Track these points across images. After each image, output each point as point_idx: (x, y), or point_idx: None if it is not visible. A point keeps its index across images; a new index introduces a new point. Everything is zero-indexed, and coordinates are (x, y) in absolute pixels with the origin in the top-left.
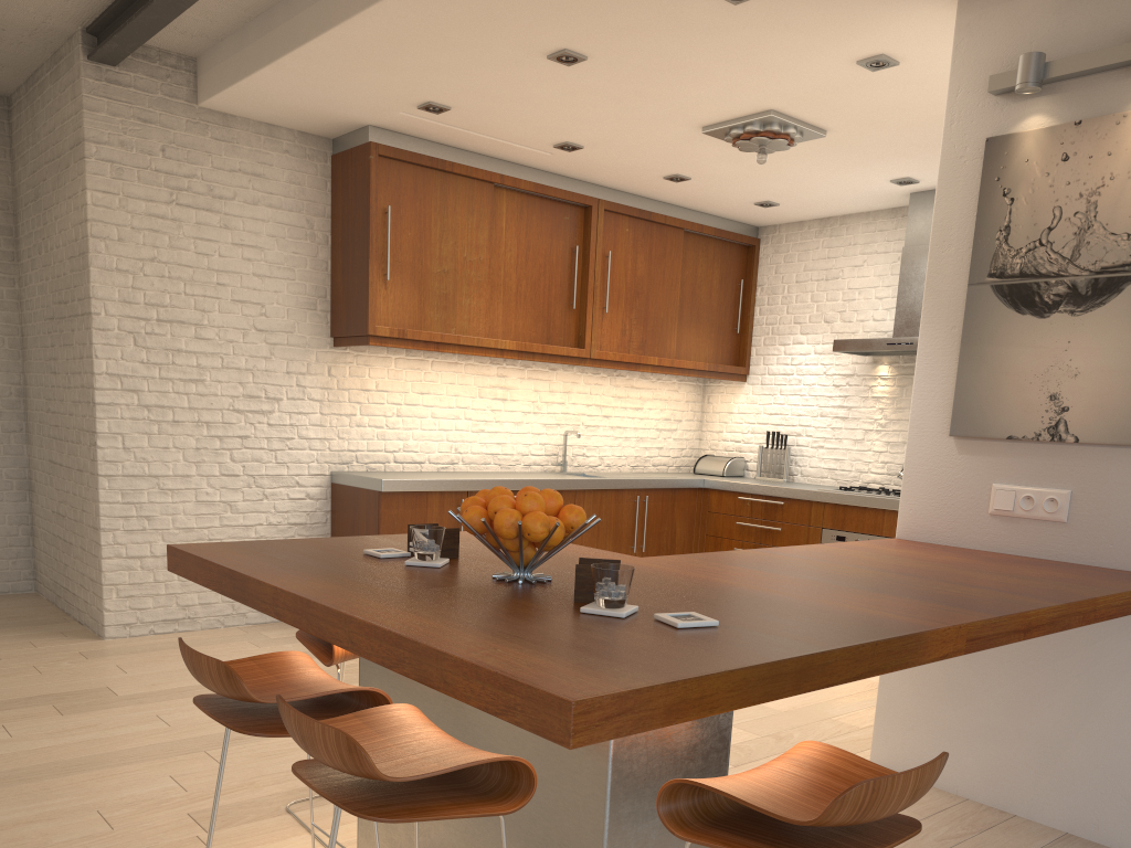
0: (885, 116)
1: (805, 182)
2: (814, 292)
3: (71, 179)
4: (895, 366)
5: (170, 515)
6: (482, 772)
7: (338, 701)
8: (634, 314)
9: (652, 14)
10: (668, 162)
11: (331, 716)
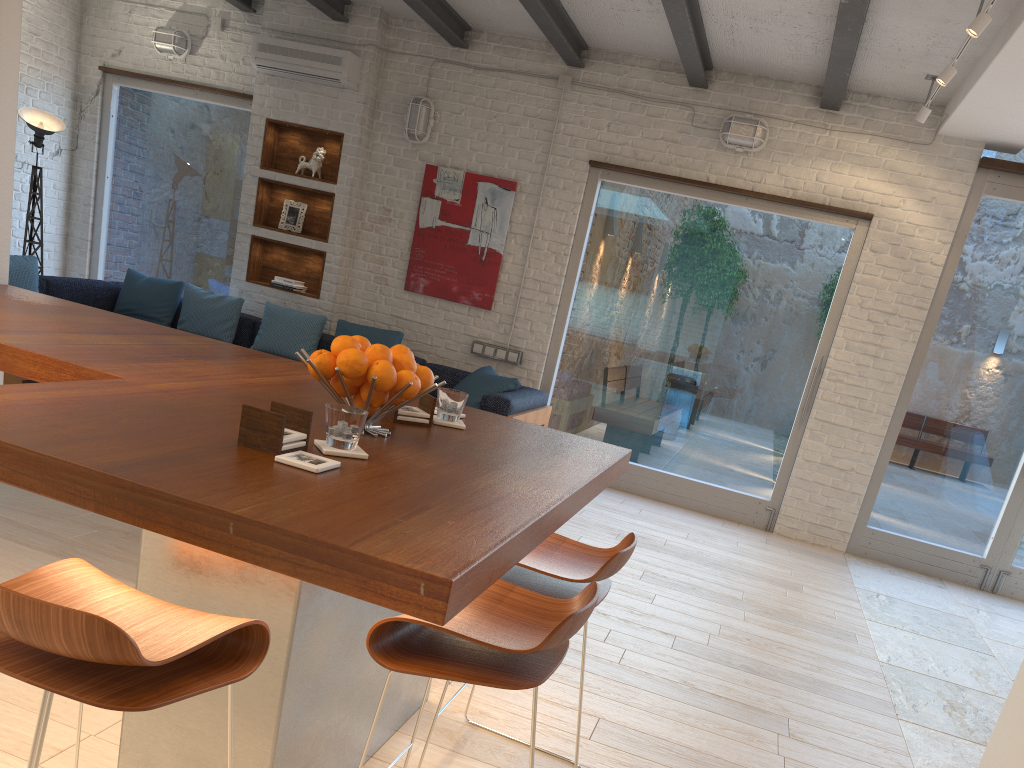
0: None
1: None
2: None
3: None
4: None
5: None
6: None
7: None
8: None
9: None
10: None
11: None
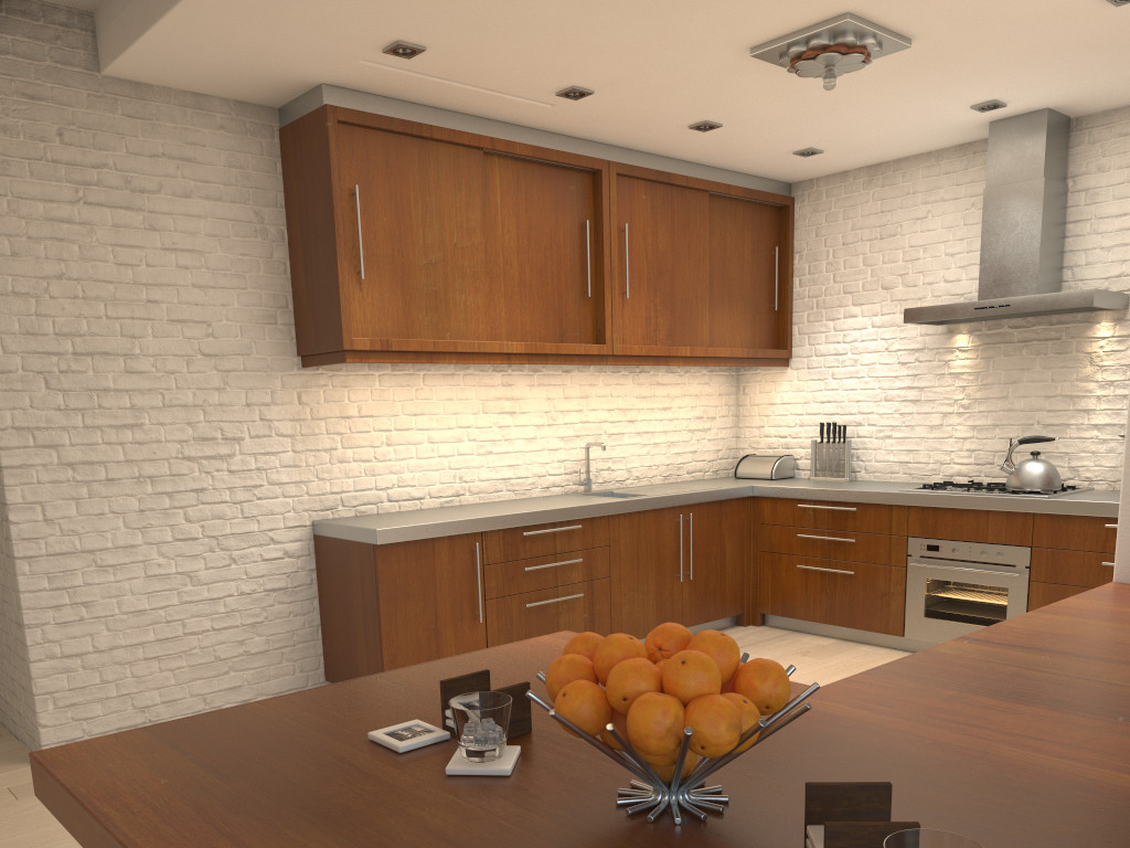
0: (996, 9)
1: (863, 118)
2: (866, 254)
3: None
4: (976, 334)
5: (114, 597)
6: None
7: None
8: (659, 297)
9: None
10: (698, 105)
11: None
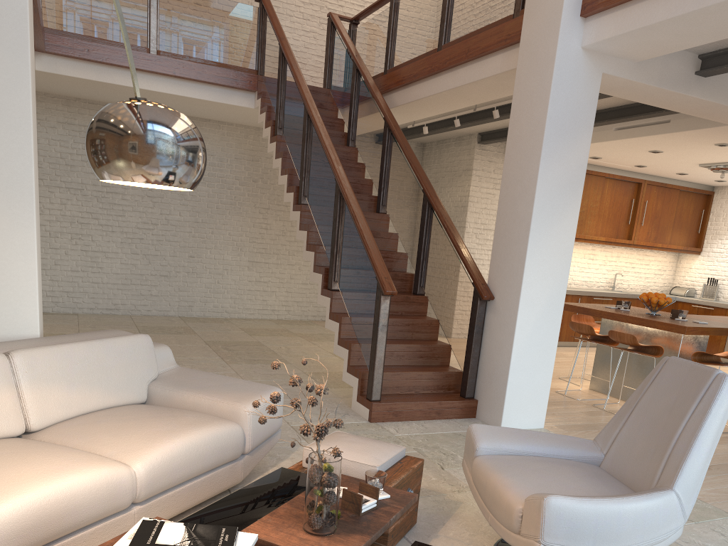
0: None
1: None
2: None
3: (461, 180)
4: None
5: None
6: (649, 351)
7: (602, 340)
8: (653, 225)
9: (691, 146)
10: (680, 170)
11: (603, 342)
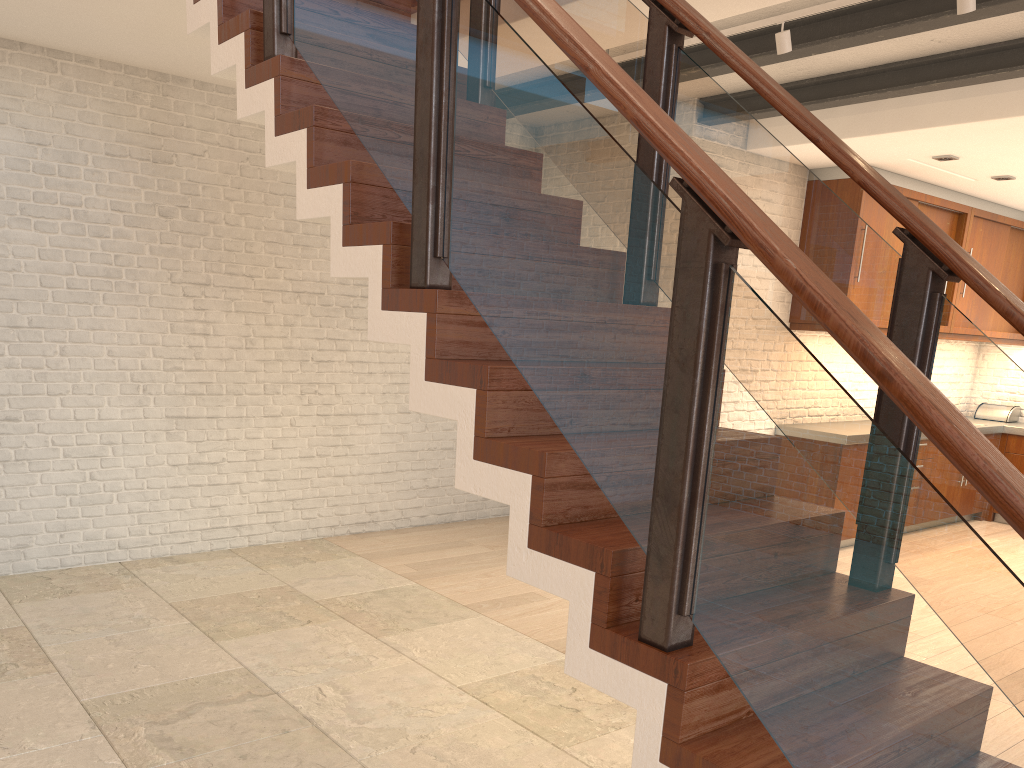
0: None
1: None
2: None
3: None
4: None
5: None
6: None
7: None
8: (974, 296)
9: None
10: None
11: None
